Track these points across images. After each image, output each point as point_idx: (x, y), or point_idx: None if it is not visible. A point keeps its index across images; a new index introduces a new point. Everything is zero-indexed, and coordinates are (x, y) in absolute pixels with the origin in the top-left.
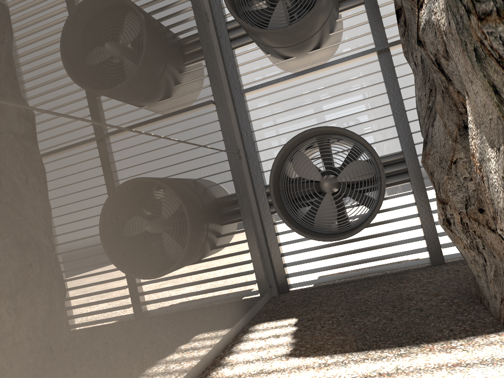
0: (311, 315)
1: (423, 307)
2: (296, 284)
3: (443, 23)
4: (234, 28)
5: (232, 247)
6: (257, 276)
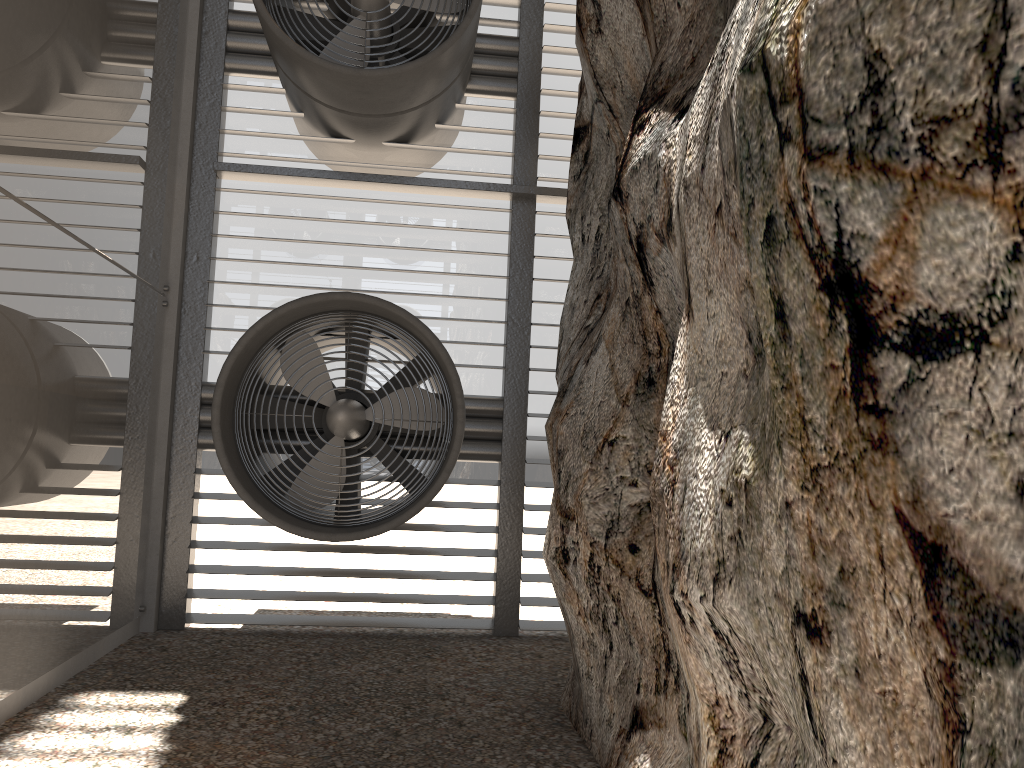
0: (222, 693)
1: (464, 718)
2: (204, 615)
3: (689, 164)
4: (243, 29)
5: (80, 498)
6: (118, 580)
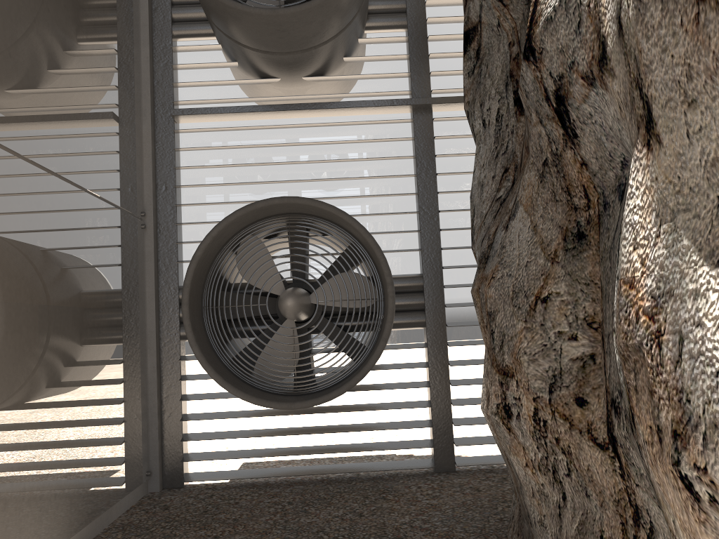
0: None
1: None
2: (198, 474)
3: None
4: (184, 2)
5: (79, 392)
6: (124, 454)
